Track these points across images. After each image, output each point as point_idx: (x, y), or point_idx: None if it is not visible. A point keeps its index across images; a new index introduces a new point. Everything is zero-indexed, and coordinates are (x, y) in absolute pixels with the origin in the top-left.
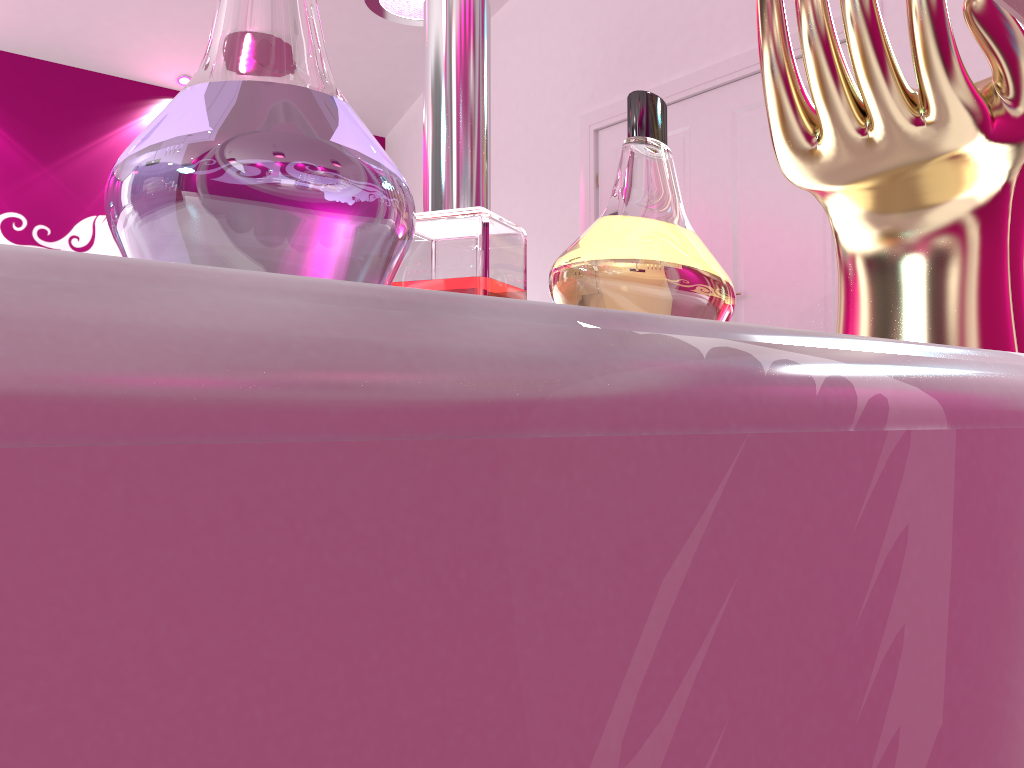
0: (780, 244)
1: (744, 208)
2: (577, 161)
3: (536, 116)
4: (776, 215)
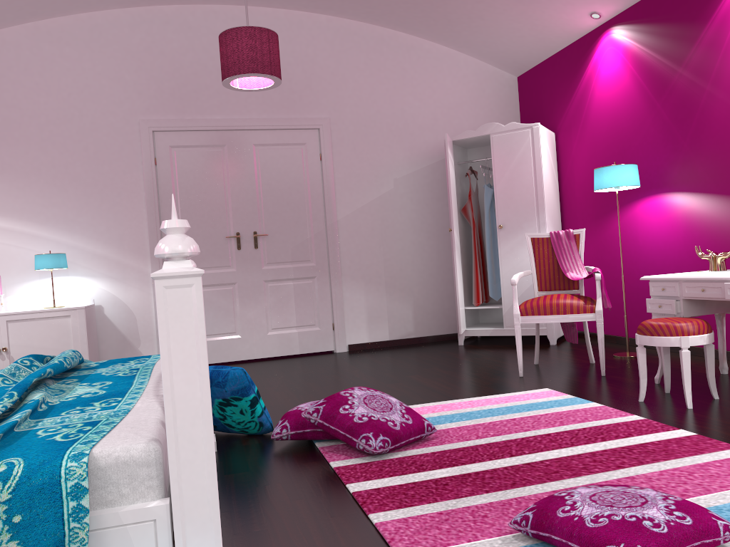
0: (284, 213)
1: (263, 193)
2: (137, 146)
3: (92, 108)
4: (281, 199)
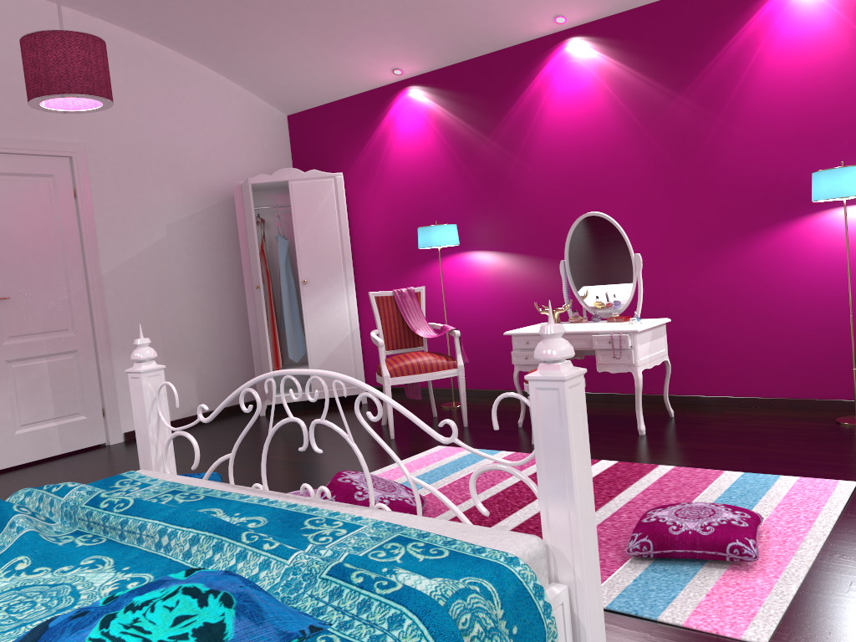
0: (30, 267)
1: None
2: None
3: None
4: (25, 249)
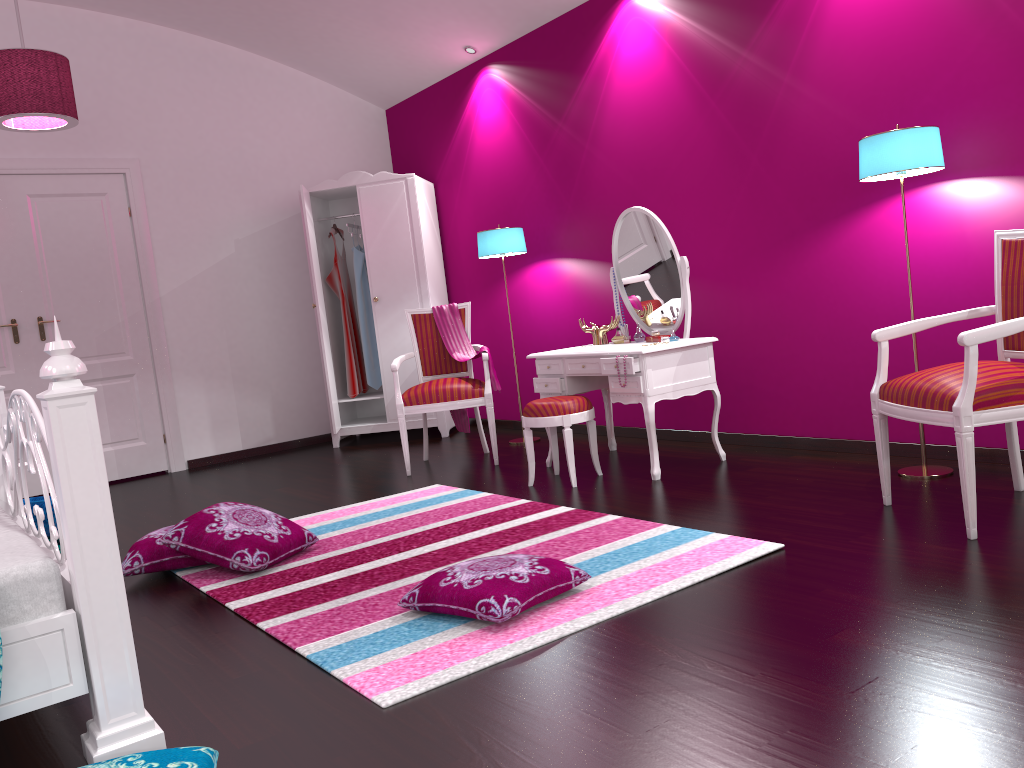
0: (82, 289)
1: (48, 263)
2: None
3: None
4: (77, 270)
